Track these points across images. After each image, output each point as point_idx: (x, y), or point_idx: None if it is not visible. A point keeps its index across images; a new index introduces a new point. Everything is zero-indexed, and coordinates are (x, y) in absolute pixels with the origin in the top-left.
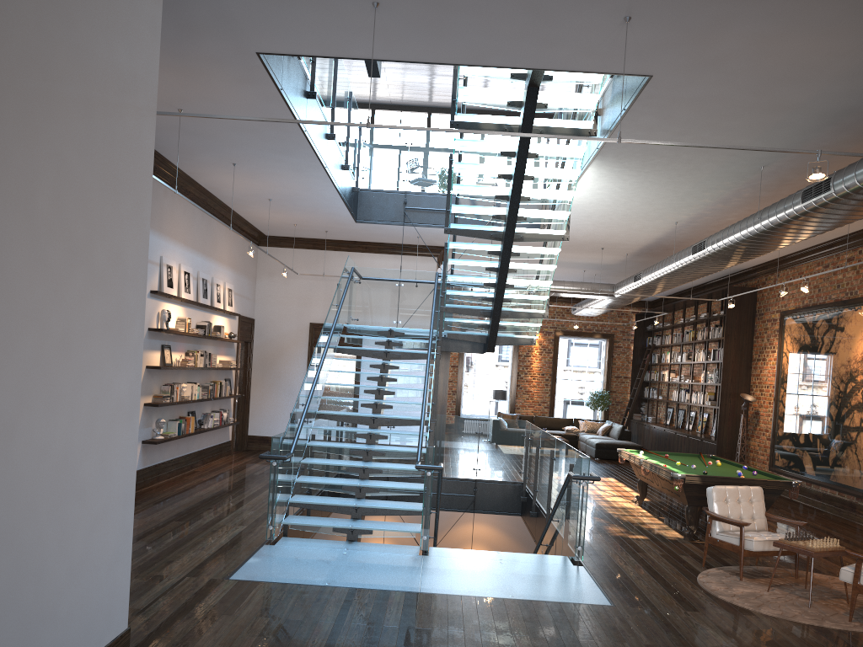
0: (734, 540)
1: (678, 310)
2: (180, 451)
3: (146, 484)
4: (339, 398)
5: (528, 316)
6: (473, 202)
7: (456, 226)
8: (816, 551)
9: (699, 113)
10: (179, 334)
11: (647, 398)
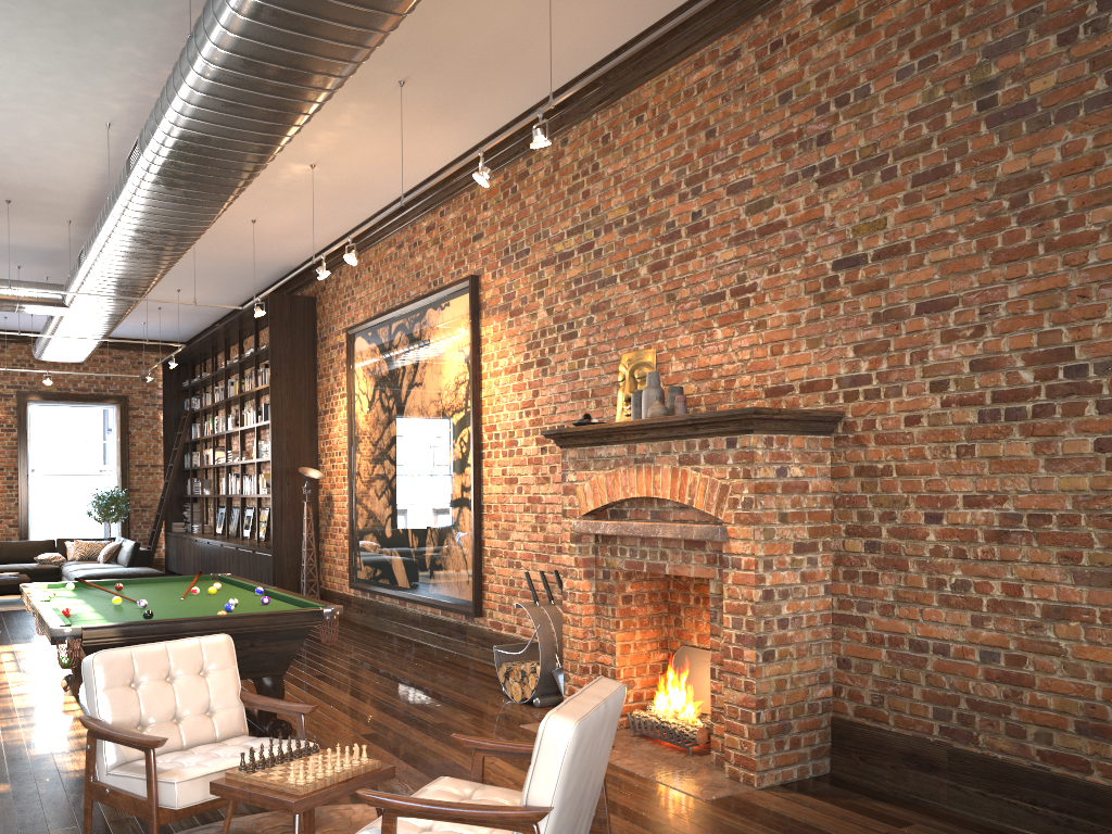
0: (140, 785)
1: (222, 352)
2: None
3: None
4: None
5: None
6: None
7: None
8: (304, 794)
9: None
10: None
11: (190, 495)
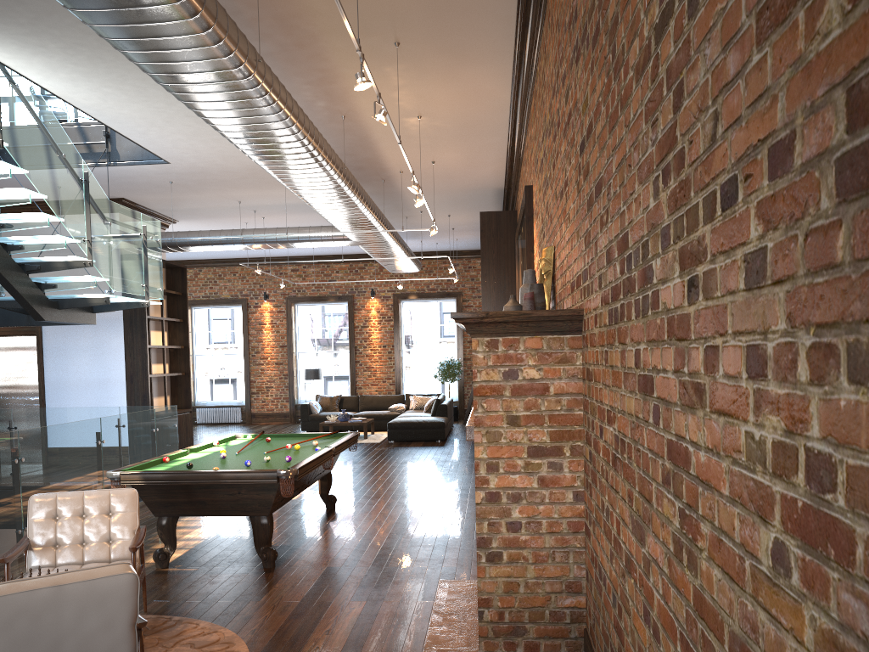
0: None
1: None
2: None
3: None
4: None
5: (66, 266)
6: (82, 131)
7: None
8: None
9: None
10: None
11: None
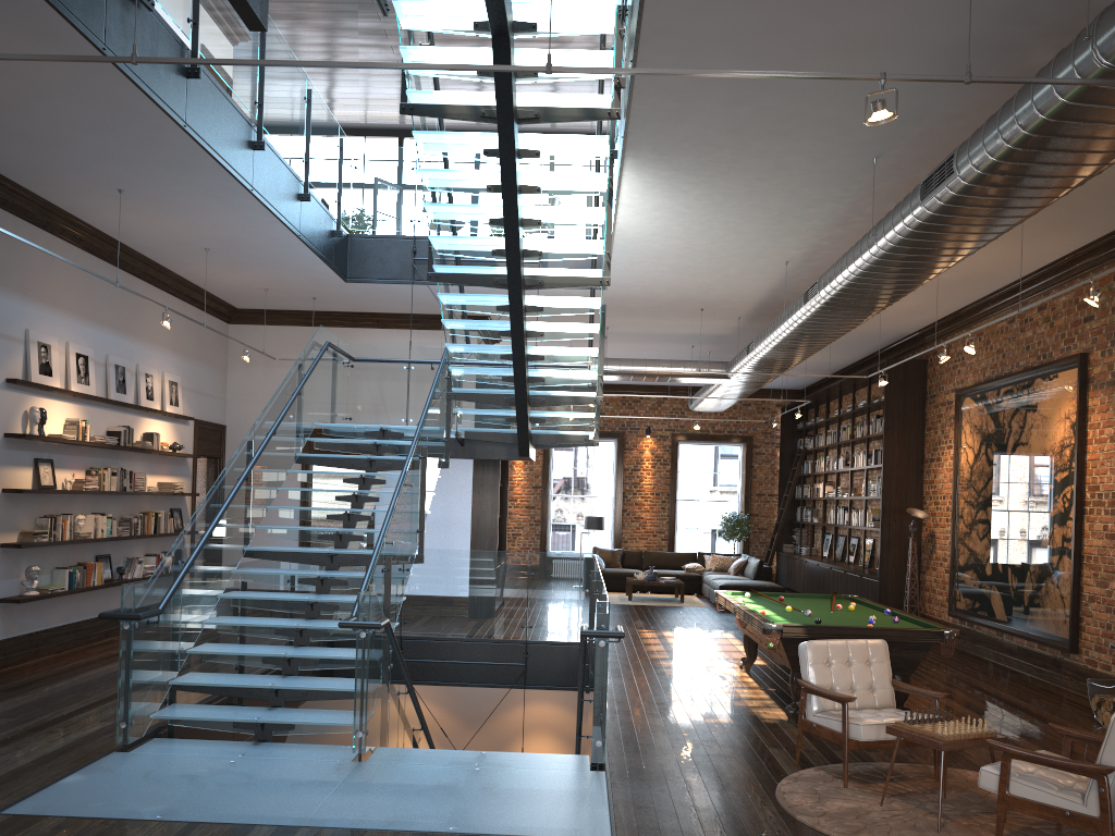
0: (836, 724)
1: (834, 399)
2: (83, 612)
3: (10, 663)
4: (282, 528)
5: (574, 402)
6: None
7: (442, 268)
8: (947, 740)
9: (746, 61)
10: (70, 444)
11: (800, 521)
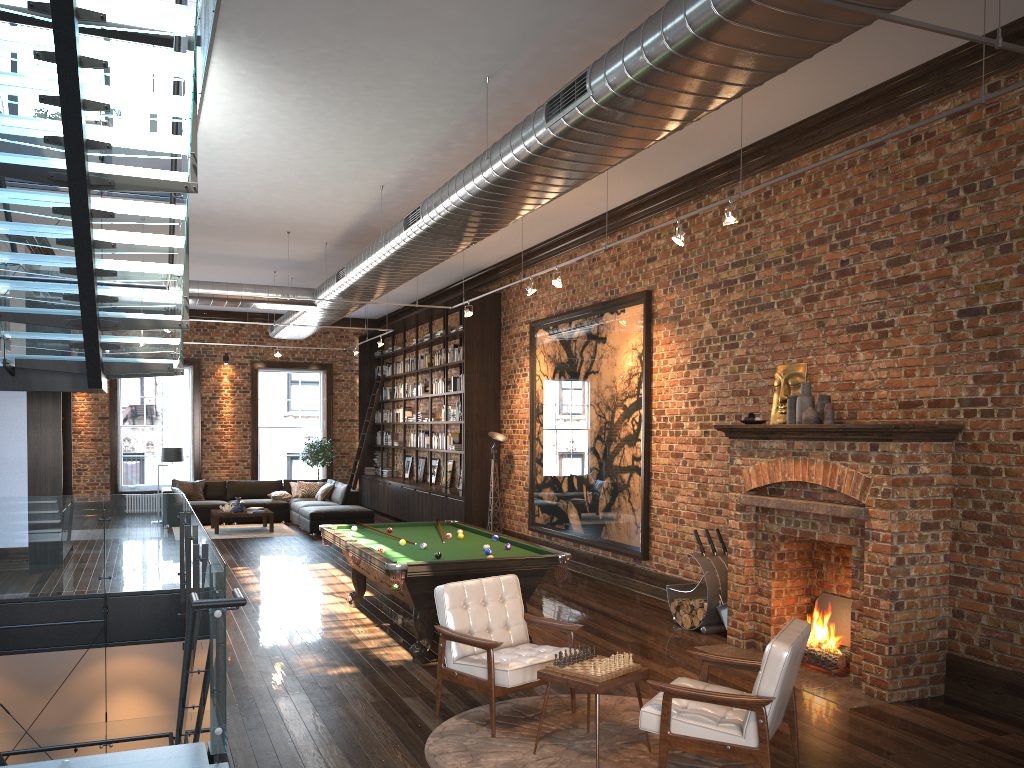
0: (480, 671)
1: (410, 329)
2: None
3: None
4: None
5: (155, 326)
6: None
7: None
8: (602, 681)
9: None
10: None
11: (381, 445)
